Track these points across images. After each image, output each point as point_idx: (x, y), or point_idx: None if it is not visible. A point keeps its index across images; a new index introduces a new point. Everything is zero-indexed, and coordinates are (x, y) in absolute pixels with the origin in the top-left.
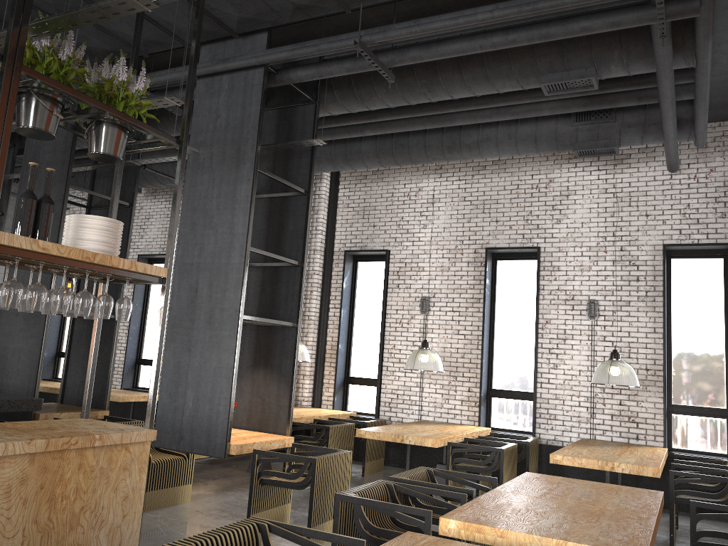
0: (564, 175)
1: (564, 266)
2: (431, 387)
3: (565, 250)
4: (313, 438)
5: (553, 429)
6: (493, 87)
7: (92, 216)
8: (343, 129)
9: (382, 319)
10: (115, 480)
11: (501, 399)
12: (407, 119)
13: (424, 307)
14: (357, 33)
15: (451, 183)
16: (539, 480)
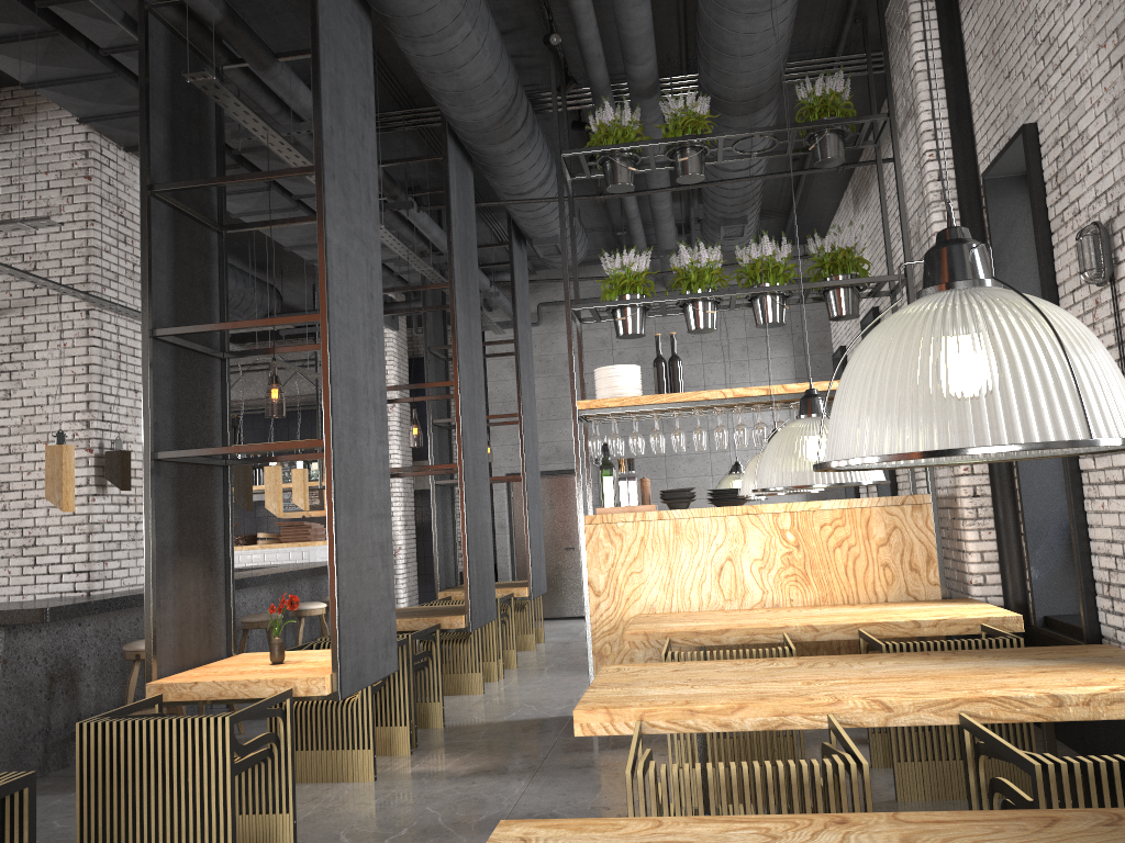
0: None
1: None
2: None
3: None
4: None
5: None
6: None
7: None
8: None
9: None
10: None
11: None
12: None
13: (1083, 261)
14: None
15: None
16: None
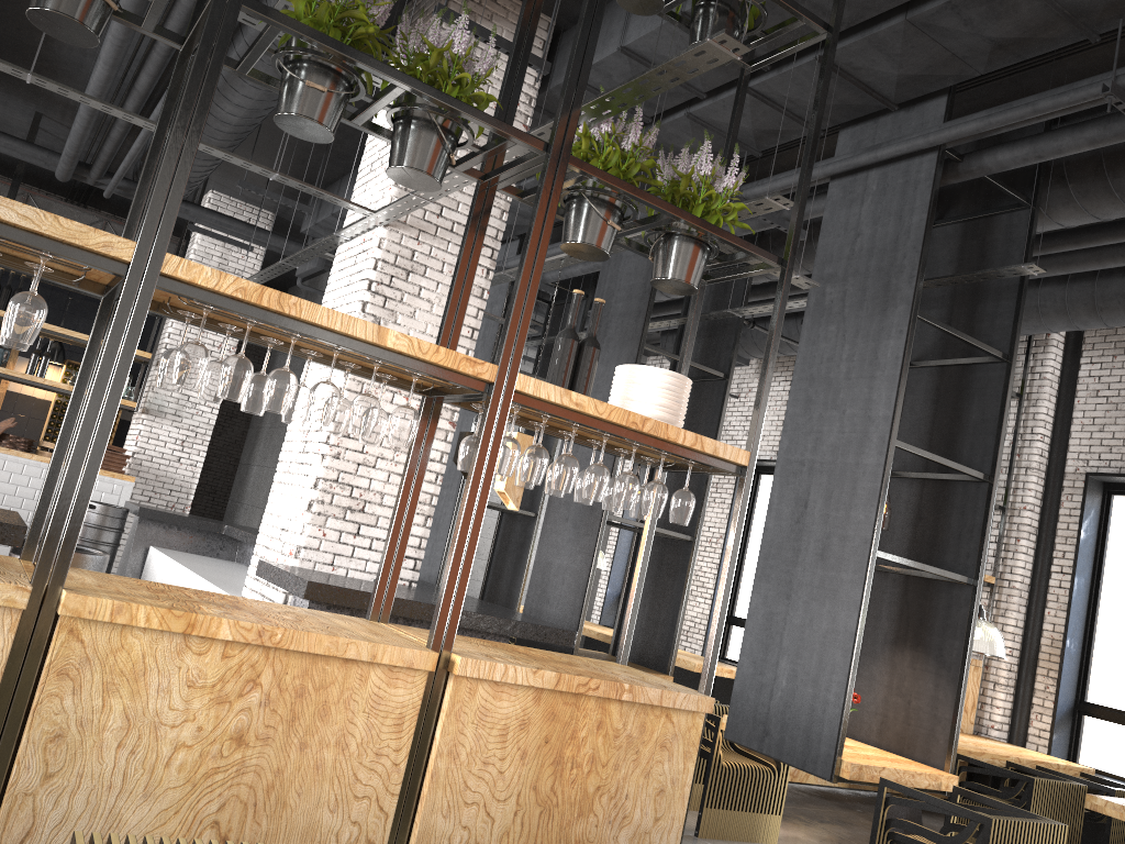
0: None
1: None
2: None
3: None
4: (1002, 793)
5: None
6: None
7: (647, 367)
8: (1088, 254)
9: None
10: (647, 760)
11: None
12: None
13: None
14: (1112, 73)
15: None
16: None
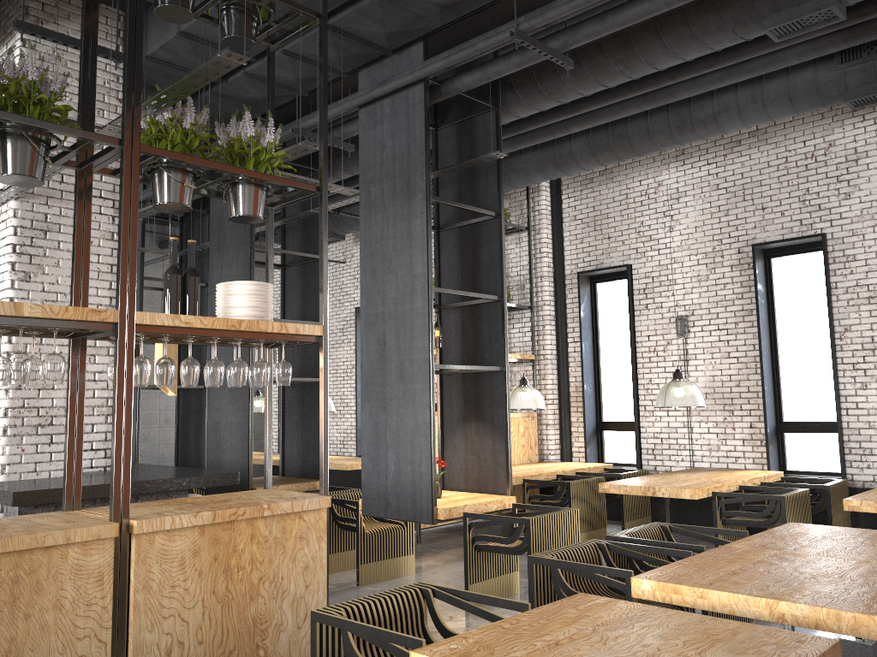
0: (848, 134)
1: (861, 253)
2: (702, 427)
3: (861, 233)
4: (554, 497)
5: (870, 468)
6: (704, 46)
7: (238, 282)
8: (545, 129)
9: (631, 349)
10: (292, 550)
11: (797, 434)
12: (618, 103)
13: (680, 329)
14: (517, 20)
15: (697, 169)
16: (800, 532)
